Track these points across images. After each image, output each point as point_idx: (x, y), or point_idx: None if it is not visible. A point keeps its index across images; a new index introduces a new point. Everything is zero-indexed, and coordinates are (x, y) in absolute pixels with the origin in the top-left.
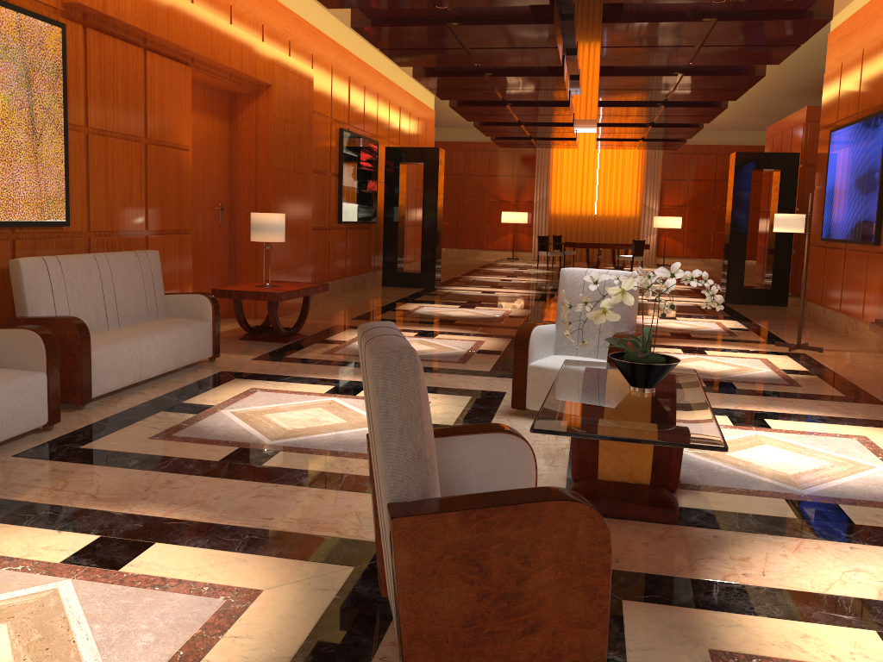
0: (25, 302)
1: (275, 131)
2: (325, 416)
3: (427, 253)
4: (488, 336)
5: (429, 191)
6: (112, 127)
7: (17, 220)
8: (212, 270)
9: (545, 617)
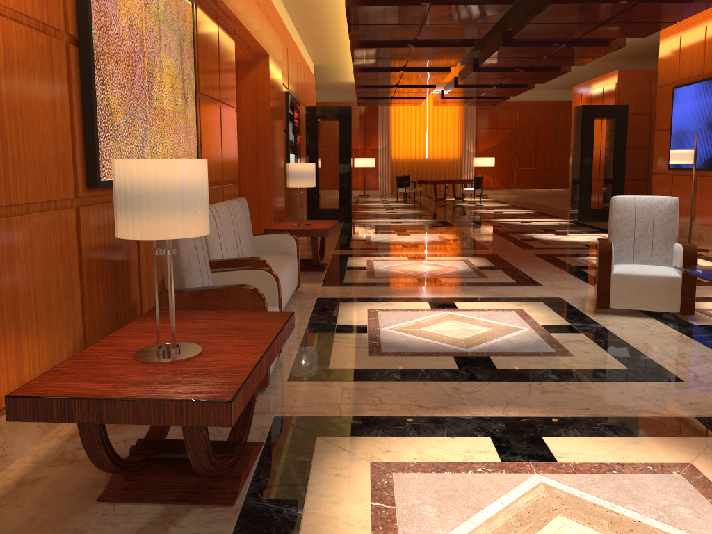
0: (207, 247)
1: (271, 94)
2: (468, 326)
3: (344, 193)
4: (463, 256)
5: (344, 142)
6: (208, 91)
7: None
8: None
9: None
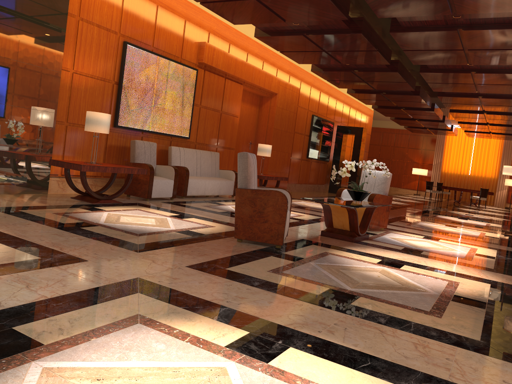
0: (171, 161)
1: (277, 113)
2: None
3: (351, 178)
4: None
5: (356, 148)
6: (209, 105)
7: (173, 134)
8: None
9: (269, 219)
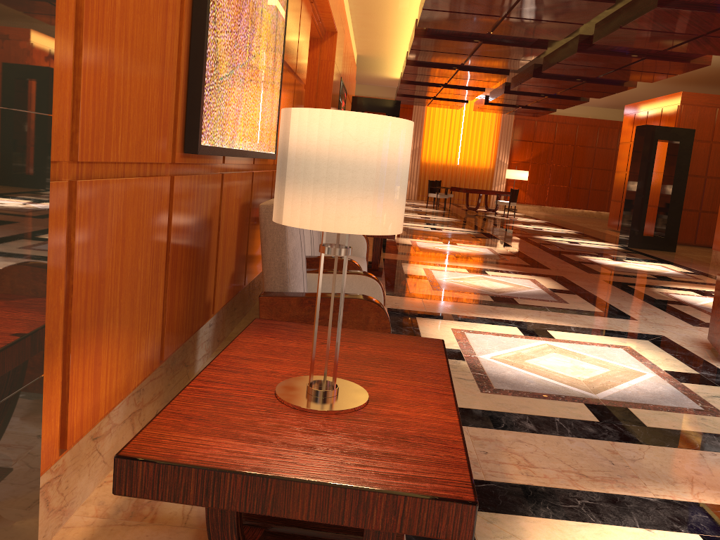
0: None
1: (334, 76)
2: (580, 363)
3: None
4: (527, 274)
5: None
6: (288, 60)
7: (262, 151)
8: None
9: None
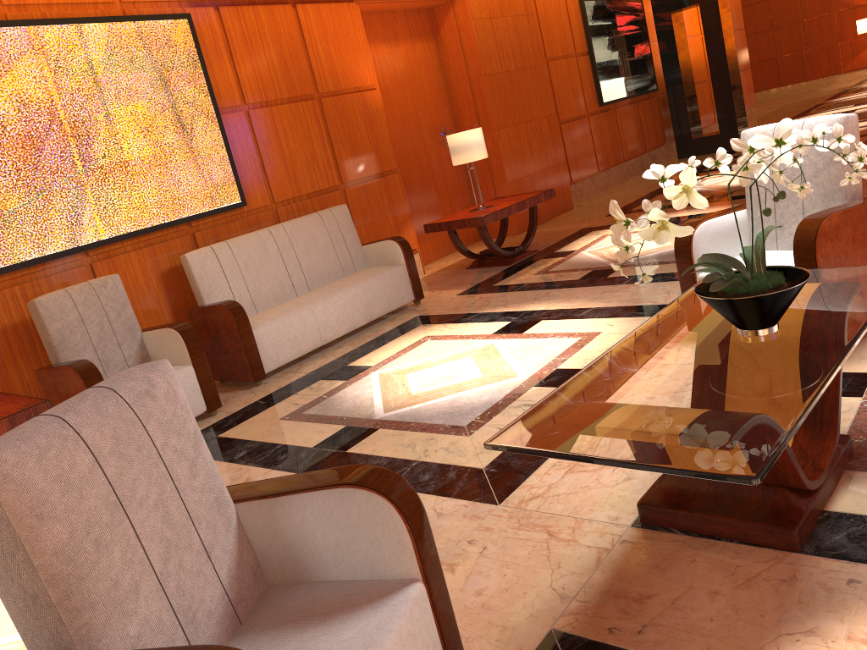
0: (200, 293)
1: (479, 34)
2: (465, 370)
3: (723, 109)
4: None
5: (712, 35)
6: (274, 95)
7: (188, 215)
8: (448, 197)
9: None
